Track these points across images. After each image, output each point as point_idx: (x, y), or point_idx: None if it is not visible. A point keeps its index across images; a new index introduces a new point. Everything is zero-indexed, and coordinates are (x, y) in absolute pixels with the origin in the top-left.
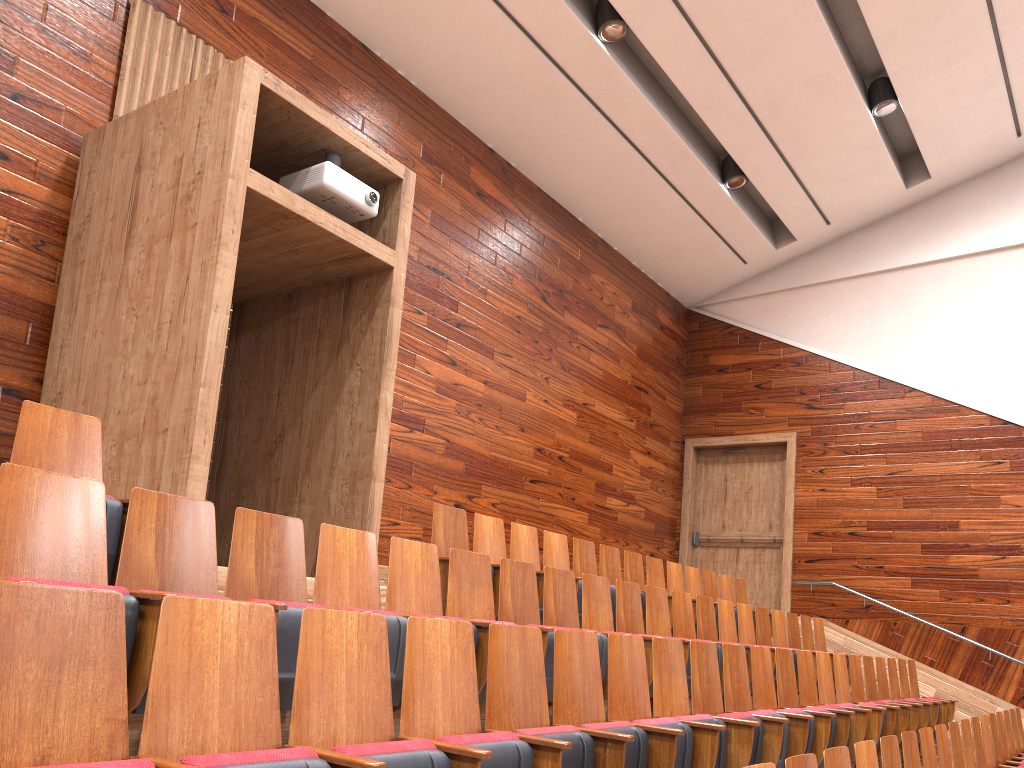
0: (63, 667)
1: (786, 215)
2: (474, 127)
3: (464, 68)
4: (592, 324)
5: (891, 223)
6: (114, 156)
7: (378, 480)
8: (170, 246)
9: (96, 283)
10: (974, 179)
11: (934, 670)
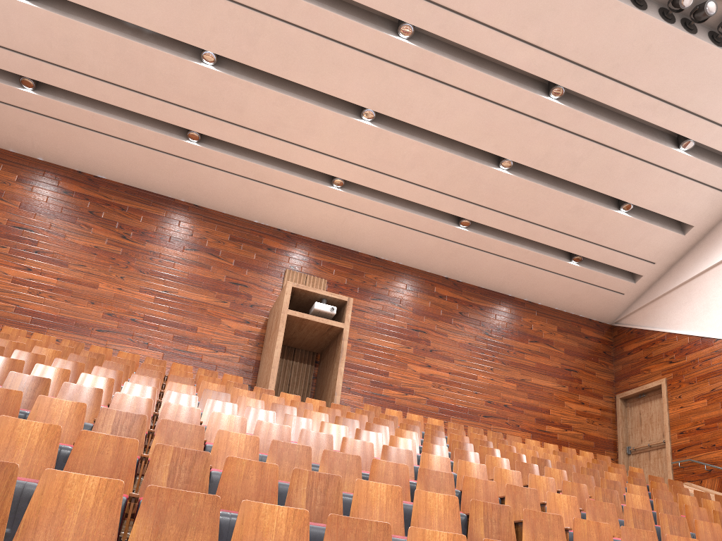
0: None
1: (621, 265)
2: (434, 271)
3: (416, 253)
4: (524, 341)
5: (690, 253)
6: (271, 315)
7: (337, 395)
8: (273, 334)
9: (265, 350)
10: None
11: None
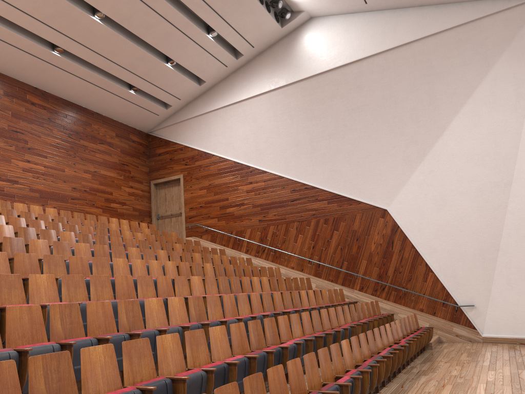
0: None
1: (161, 98)
2: (26, 81)
3: (12, 65)
4: (95, 143)
5: (201, 97)
6: None
7: None
8: None
9: None
10: (222, 81)
11: (225, 247)
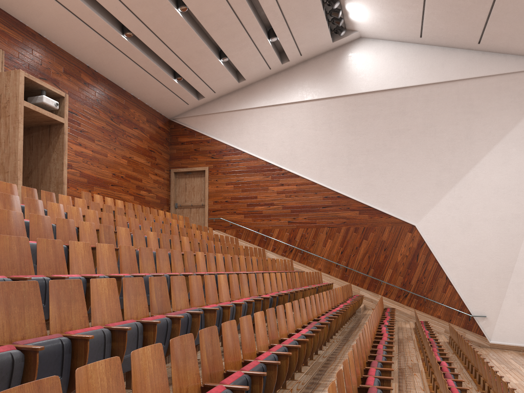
0: (36, 210)
1: (199, 89)
2: (81, 59)
3: (77, 42)
4: (131, 128)
5: (236, 93)
6: None
7: (65, 184)
8: (1, 120)
9: None
10: (260, 81)
11: (250, 243)
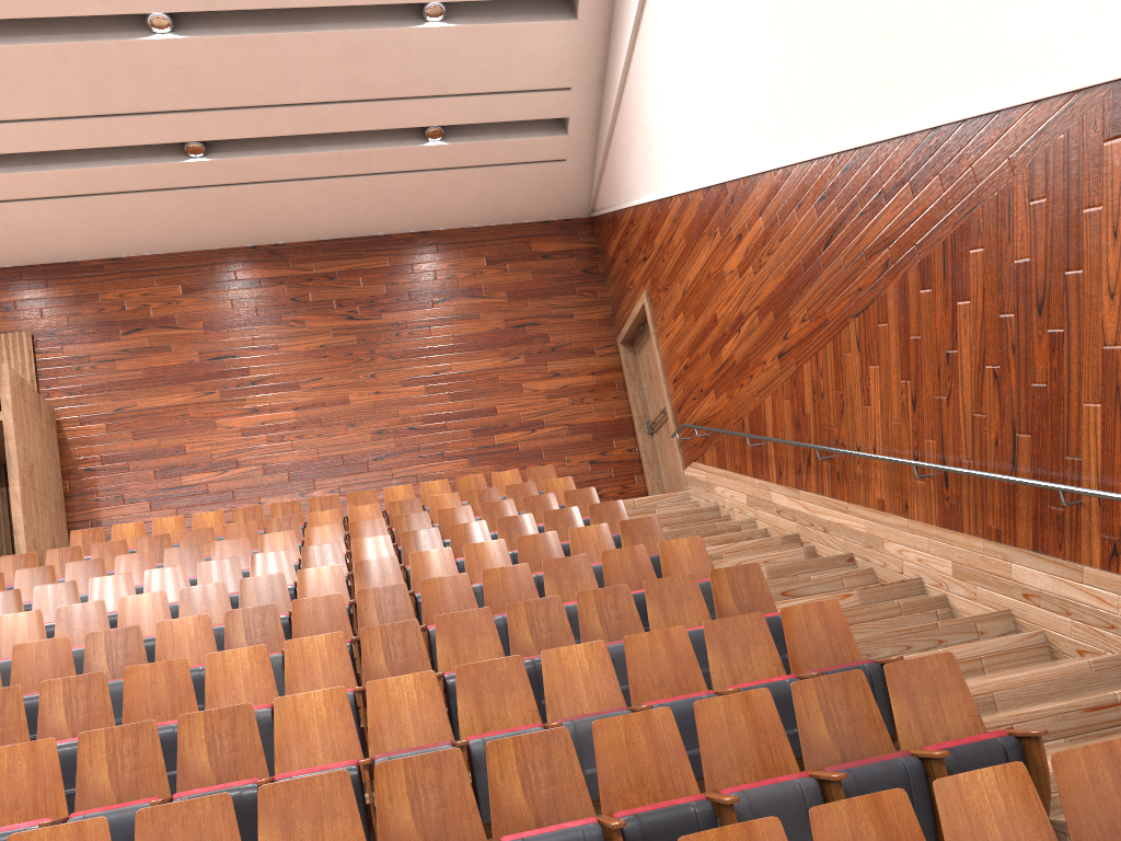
0: None
1: (518, 115)
2: (225, 245)
3: (167, 227)
4: (426, 306)
5: (610, 48)
6: None
7: (19, 533)
8: None
9: None
10: None
11: (740, 476)
